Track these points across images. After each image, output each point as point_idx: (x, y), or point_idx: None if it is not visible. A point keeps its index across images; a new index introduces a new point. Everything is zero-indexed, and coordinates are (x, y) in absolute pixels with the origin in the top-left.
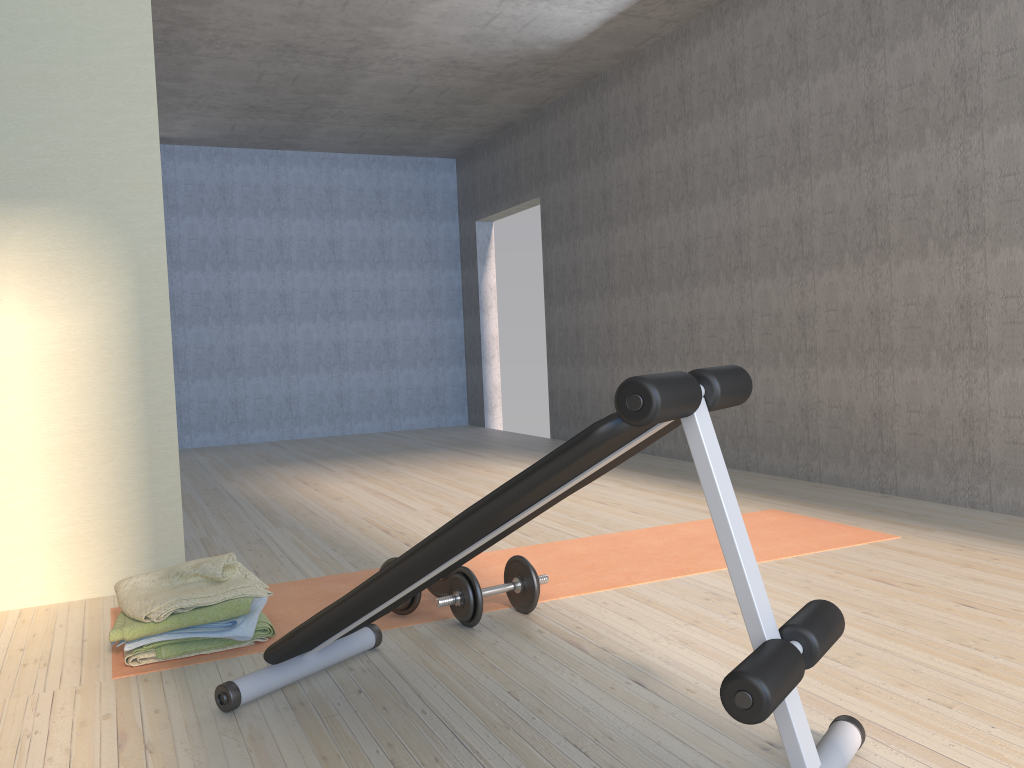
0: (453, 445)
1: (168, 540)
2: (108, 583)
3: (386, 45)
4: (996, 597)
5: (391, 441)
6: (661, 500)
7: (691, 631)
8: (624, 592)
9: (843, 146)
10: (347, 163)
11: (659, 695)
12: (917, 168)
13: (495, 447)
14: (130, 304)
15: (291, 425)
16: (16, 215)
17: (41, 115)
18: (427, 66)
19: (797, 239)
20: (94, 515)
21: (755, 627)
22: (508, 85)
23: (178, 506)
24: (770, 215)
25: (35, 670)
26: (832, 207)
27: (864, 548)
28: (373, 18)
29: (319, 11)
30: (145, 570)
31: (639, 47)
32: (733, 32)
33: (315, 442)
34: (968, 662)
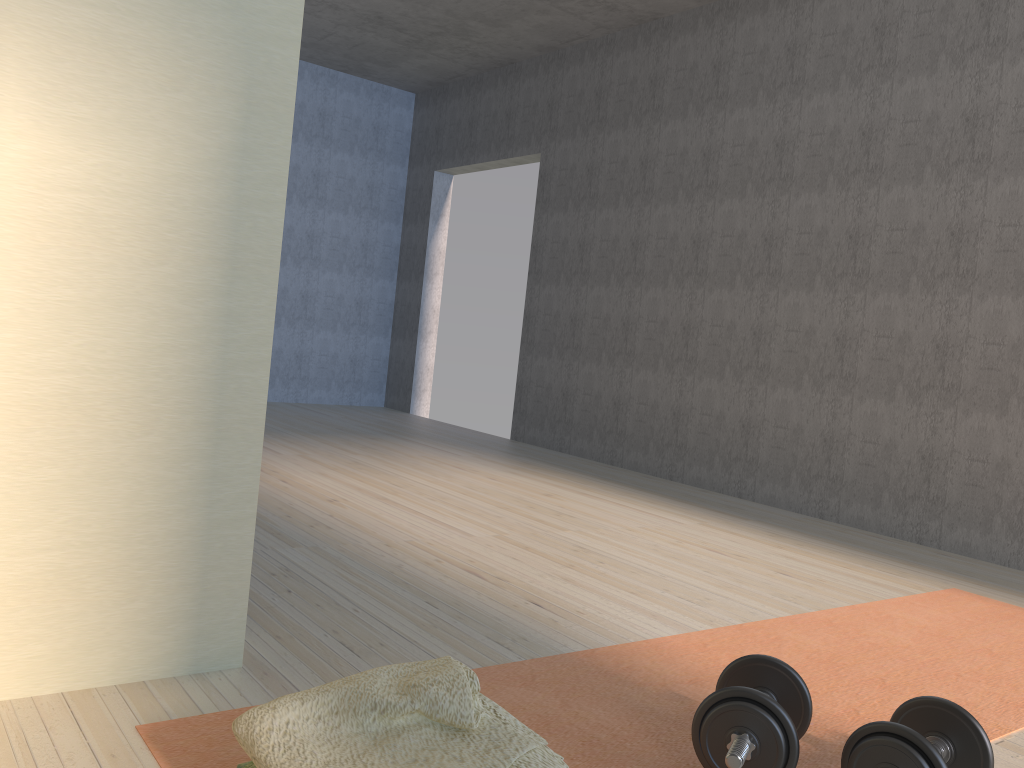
0: (399, 433)
1: (223, 587)
2: (108, 663)
3: None
4: None
5: (311, 417)
6: (787, 555)
7: None
8: (1020, 752)
9: None
10: None
11: None
12: None
13: (457, 443)
14: (224, 148)
15: None
16: None
17: None
18: None
19: (951, 251)
20: (102, 534)
21: None
22: (548, 7)
23: (249, 528)
24: (911, 217)
25: None
26: (1016, 219)
27: None
28: None
29: None
30: (177, 640)
31: None
32: None
33: None
34: None
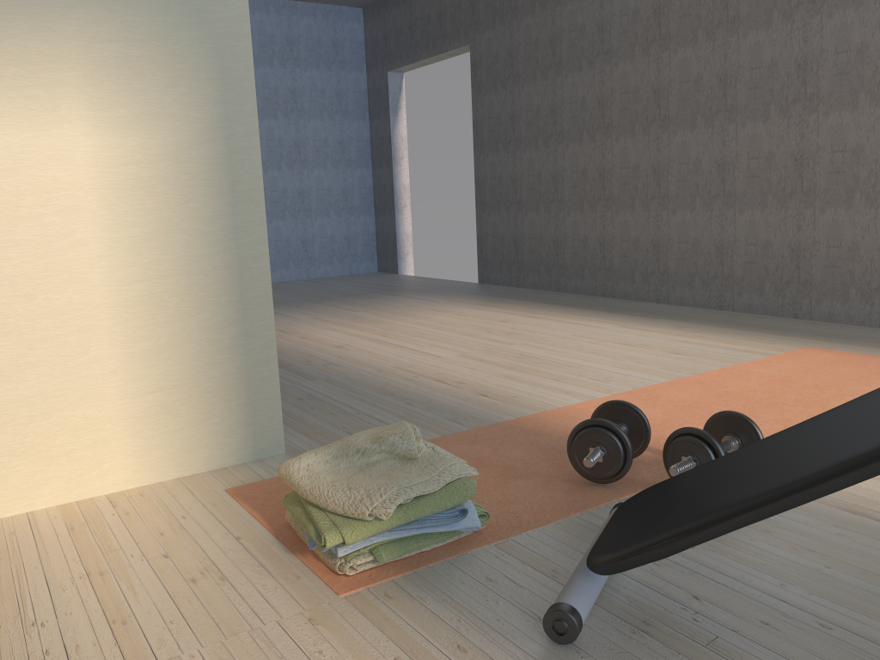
0: (390, 291)
1: (264, 404)
2: (202, 458)
3: None
4: None
5: (320, 288)
6: (683, 340)
7: None
8: None
9: None
10: (258, 7)
11: None
12: None
13: (435, 292)
14: (214, 118)
15: None
16: None
17: None
18: None
19: (799, 80)
20: (183, 379)
21: None
22: None
23: (274, 364)
24: (766, 56)
25: (216, 588)
26: (847, 46)
27: None
28: None
29: None
30: (241, 440)
31: None
32: None
33: None
34: None
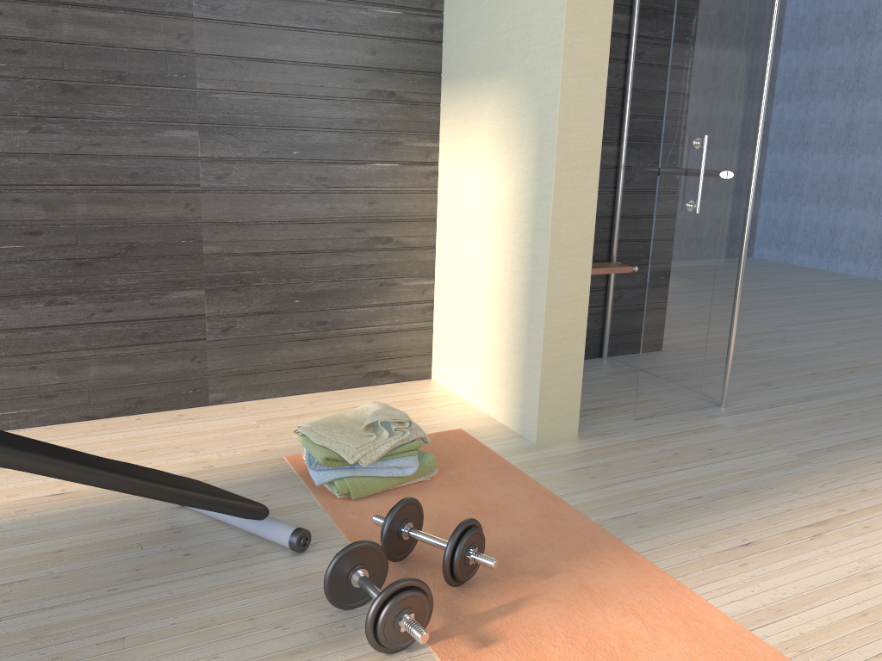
0: None
1: (530, 398)
2: (500, 412)
3: None
4: None
5: None
6: None
7: None
8: None
9: None
10: None
11: None
12: None
13: None
14: (533, 171)
15: None
16: (490, 88)
17: None
18: None
19: None
20: (499, 353)
21: None
22: None
23: (538, 371)
24: None
25: None
26: None
27: None
28: None
29: None
30: (516, 415)
31: None
32: None
33: None
34: None
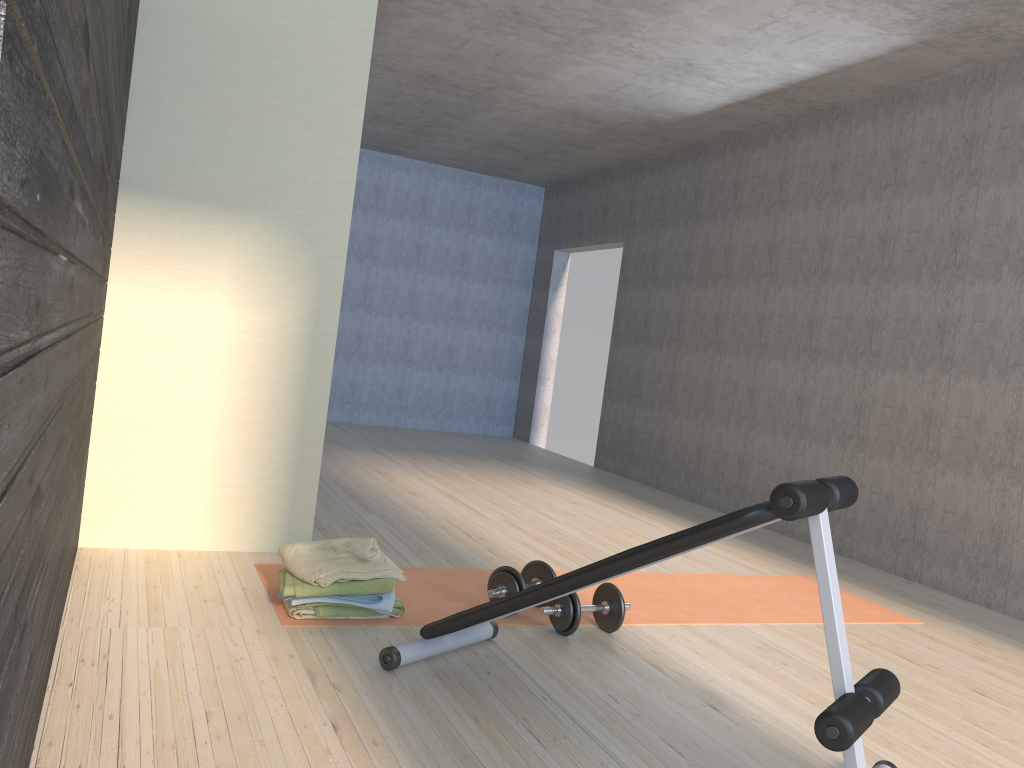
0: (504, 457)
1: (302, 513)
2: (248, 541)
3: (520, 90)
4: (1004, 690)
5: (444, 442)
6: (707, 549)
7: (750, 672)
8: (688, 629)
9: (925, 264)
10: (445, 175)
11: (731, 719)
12: (990, 299)
13: (544, 466)
14: (308, 309)
15: (351, 409)
16: (233, 221)
17: (268, 141)
18: (550, 112)
19: (867, 336)
20: (248, 482)
21: (839, 681)
22: (617, 138)
23: (315, 486)
24: (845, 309)
25: (216, 607)
26: (905, 315)
27: (891, 627)
28: (518, 69)
29: (472, 56)
30: (279, 535)
31: (747, 129)
32: (840, 138)
33: (372, 430)
34: (979, 739)
